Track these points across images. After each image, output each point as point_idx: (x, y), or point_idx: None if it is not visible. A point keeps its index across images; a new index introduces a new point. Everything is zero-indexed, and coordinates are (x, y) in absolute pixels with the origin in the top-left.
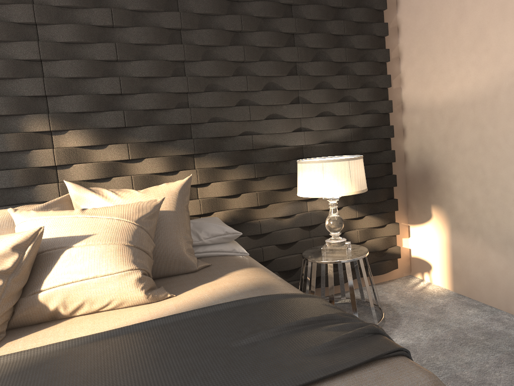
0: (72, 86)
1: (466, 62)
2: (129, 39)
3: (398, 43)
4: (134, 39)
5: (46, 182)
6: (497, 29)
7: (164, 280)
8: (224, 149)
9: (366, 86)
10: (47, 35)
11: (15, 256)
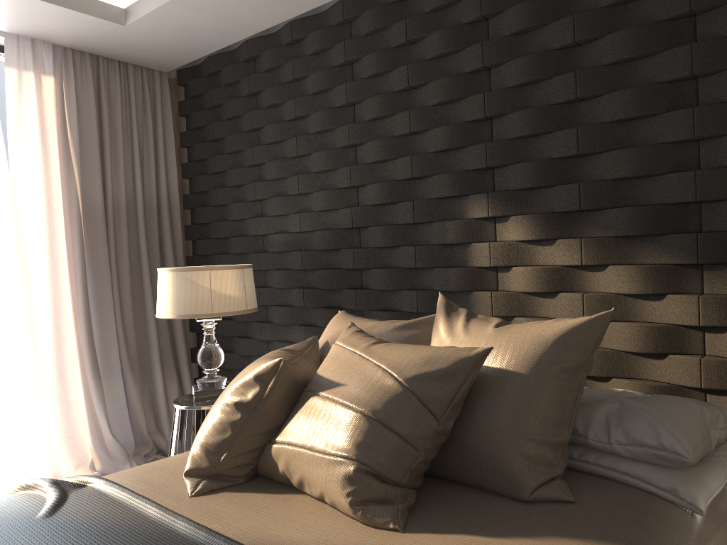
0: (519, 150)
1: None
2: (599, 58)
3: None
4: (606, 56)
5: (483, 289)
6: None
7: (468, 494)
8: None
9: None
10: (499, 80)
11: (257, 388)
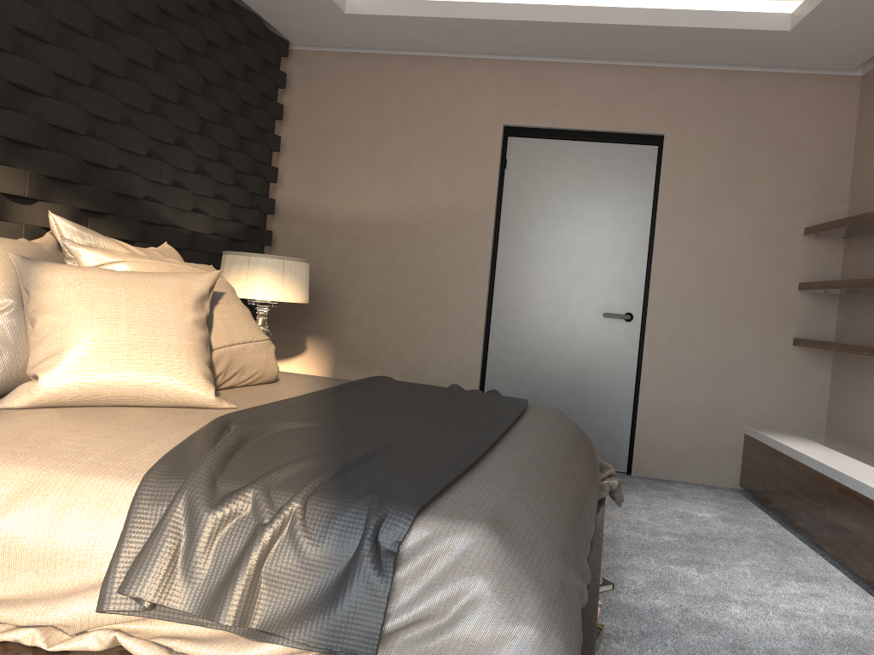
0: None
1: (383, 183)
2: (52, 9)
3: (280, 132)
4: (60, 13)
5: None
6: (424, 162)
7: None
8: (123, 213)
9: (255, 174)
10: None
11: (208, 300)
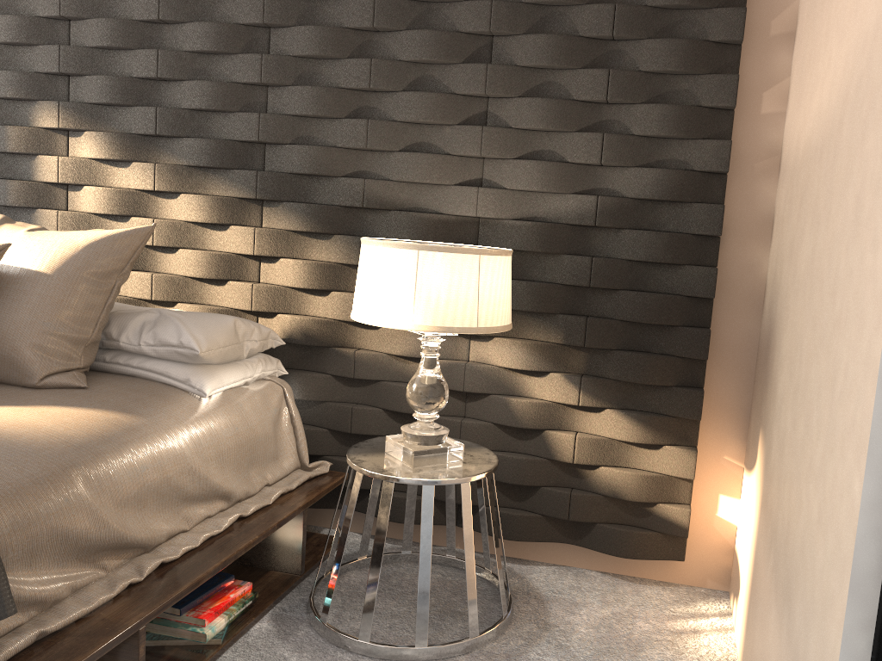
0: (98, 61)
1: (833, 24)
2: None
3: None
4: None
5: (50, 207)
6: None
7: None
8: (316, 198)
9: (665, 100)
10: None
11: None
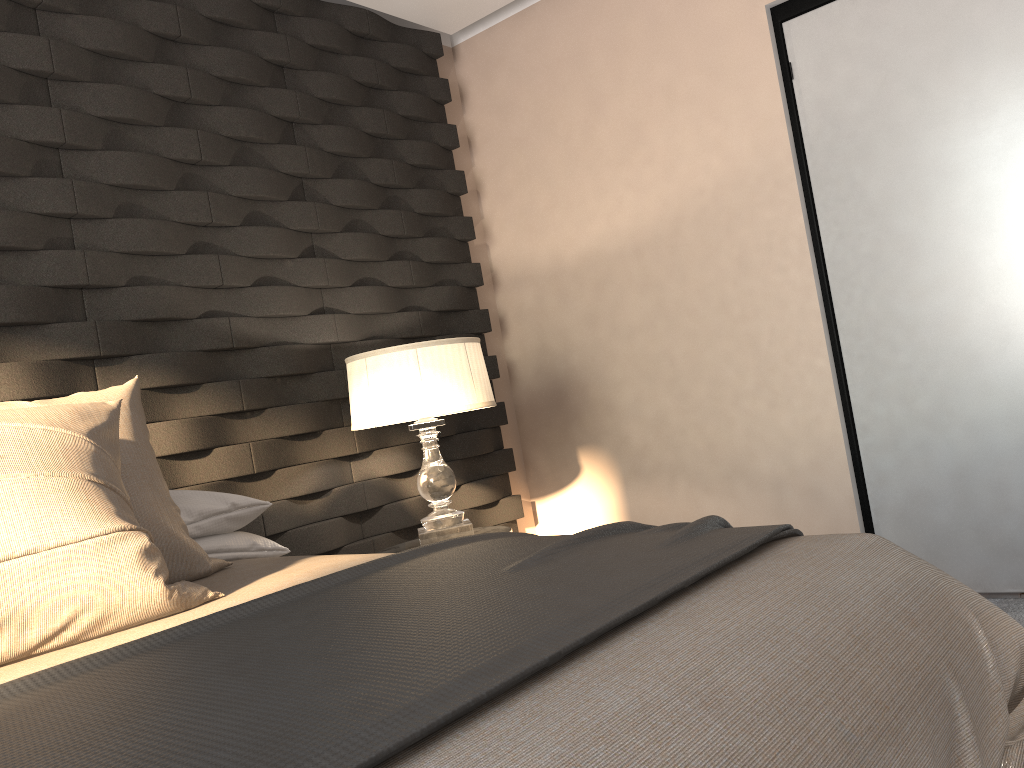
0: None
1: (615, 184)
2: None
3: (473, 166)
4: None
5: None
6: (663, 125)
7: None
8: (167, 347)
9: (432, 235)
10: None
11: None
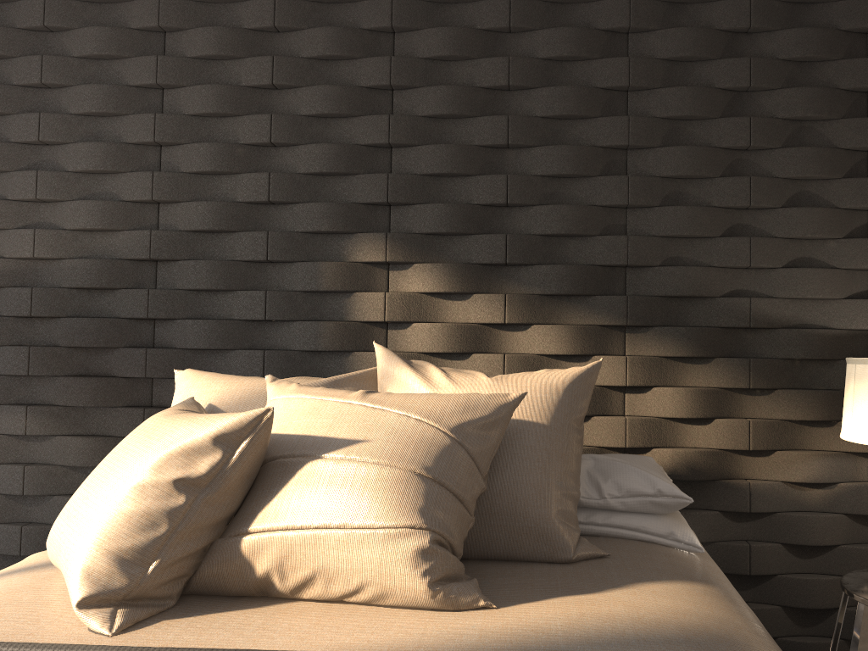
0: (429, 188)
1: None
2: (532, 109)
3: None
4: (541, 108)
5: (367, 349)
6: None
7: (500, 567)
8: (688, 321)
9: None
10: (406, 105)
11: (216, 454)
